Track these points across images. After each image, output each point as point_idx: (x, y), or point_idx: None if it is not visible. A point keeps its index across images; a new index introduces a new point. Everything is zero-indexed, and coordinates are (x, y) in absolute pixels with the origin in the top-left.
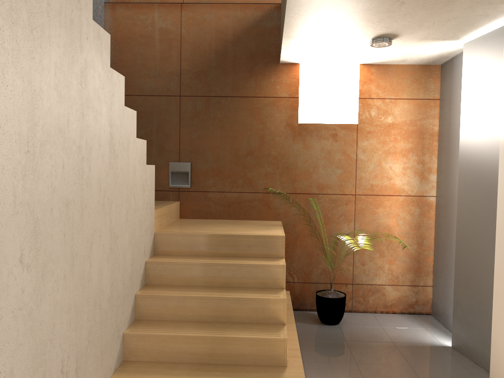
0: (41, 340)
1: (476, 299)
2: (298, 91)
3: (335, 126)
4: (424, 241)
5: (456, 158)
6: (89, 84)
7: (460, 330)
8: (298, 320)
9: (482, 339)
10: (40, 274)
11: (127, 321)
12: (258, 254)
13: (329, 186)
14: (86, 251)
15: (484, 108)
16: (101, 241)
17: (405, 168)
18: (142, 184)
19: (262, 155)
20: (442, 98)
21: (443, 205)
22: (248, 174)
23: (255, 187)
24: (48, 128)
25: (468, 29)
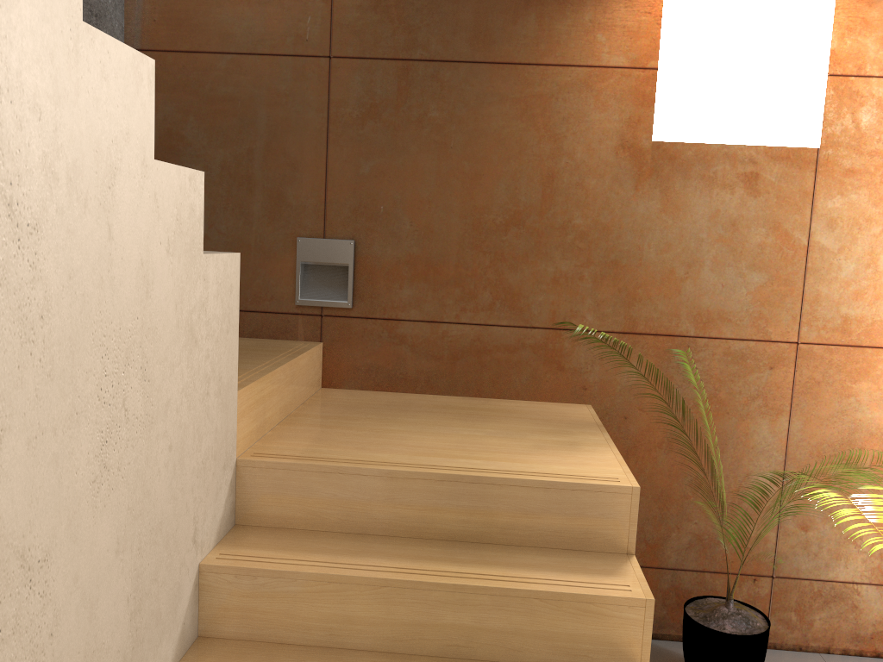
0: None
1: None
2: (657, 52)
3: (755, 152)
4: None
5: None
6: None
7: None
8: None
9: None
10: None
11: None
12: (552, 539)
13: (727, 318)
14: None
15: None
16: None
17: None
18: (187, 321)
19: (547, 226)
20: None
21: None
22: (507, 277)
23: (524, 313)
24: None
25: None
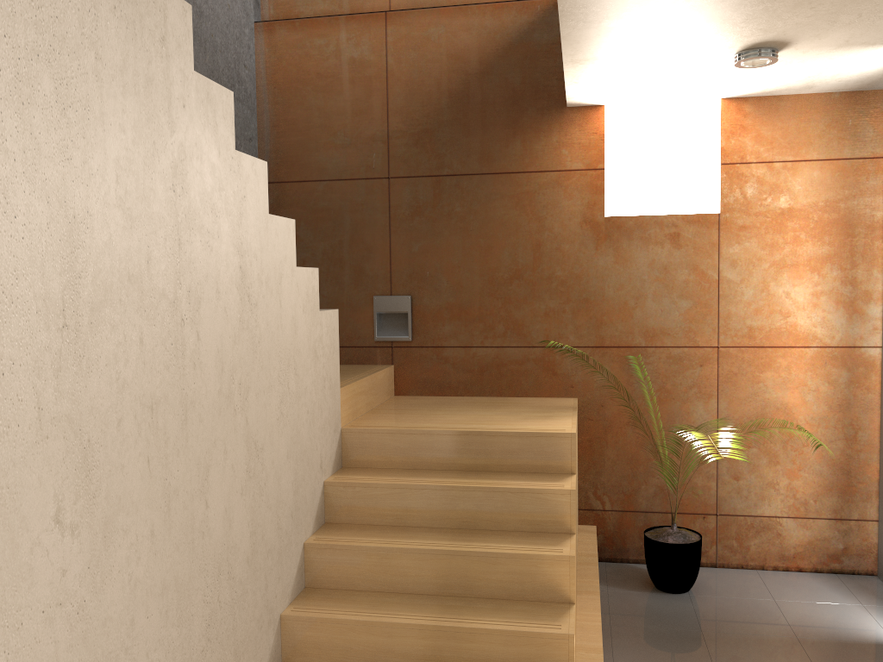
0: (106, 652)
1: None
2: (603, 158)
3: (675, 219)
4: (859, 435)
5: None
6: (192, 187)
7: None
8: (612, 581)
9: None
10: (100, 537)
11: (288, 592)
12: (526, 466)
13: (667, 332)
14: (197, 483)
15: None
16: (227, 461)
17: (816, 293)
18: (313, 346)
19: (538, 278)
20: None
21: None
22: (514, 314)
23: (527, 337)
24: (107, 278)
25: None
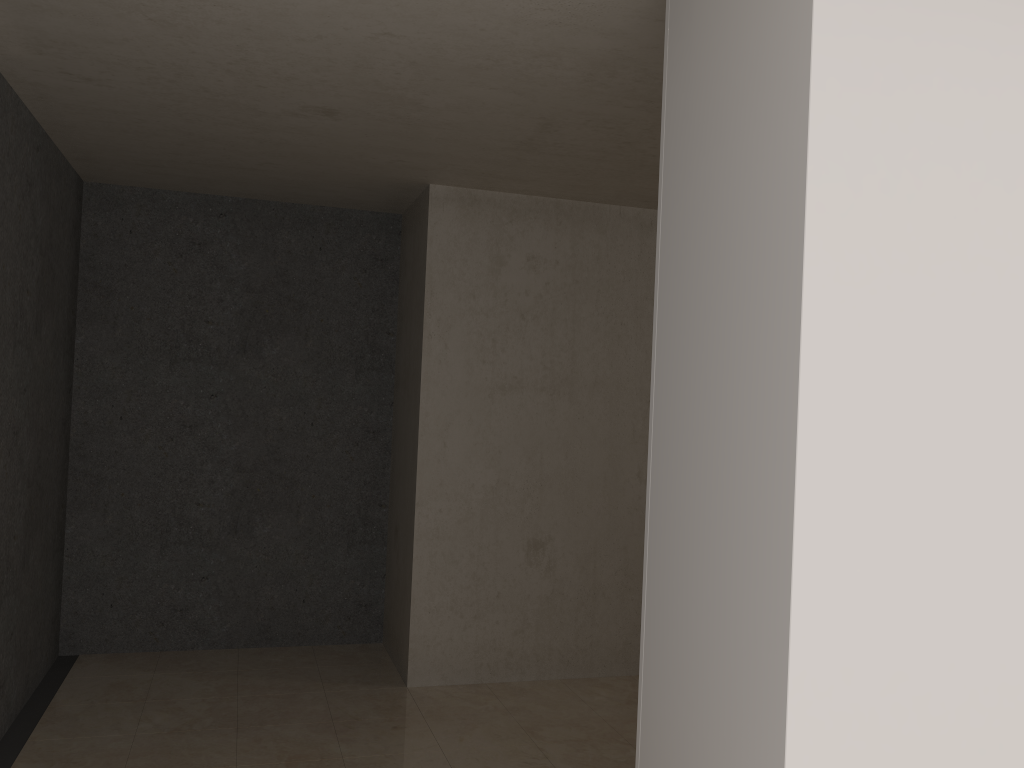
0: None
1: None
2: None
3: None
4: None
5: None
6: None
7: None
8: None
9: None
10: None
11: None
12: None
13: None
14: None
15: None
16: None
17: None
18: None
19: None
20: None
21: None
22: None
23: None
24: None
25: None
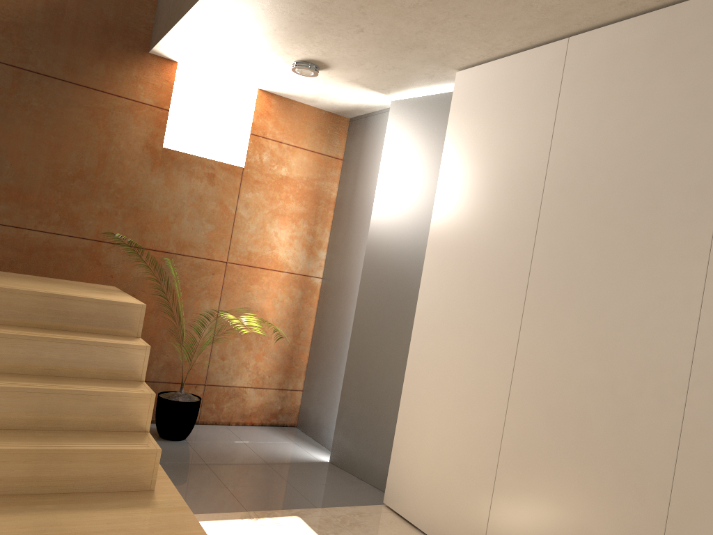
0: None
1: (370, 402)
2: (170, 102)
3: (214, 163)
4: (301, 333)
5: (358, 234)
6: None
7: (344, 440)
8: None
9: (371, 449)
10: None
11: None
12: (99, 329)
13: (193, 246)
14: None
15: (407, 180)
16: None
17: (293, 237)
18: None
19: (99, 182)
20: (347, 159)
21: (331, 290)
22: (71, 207)
23: (80, 230)
24: None
25: (405, 85)
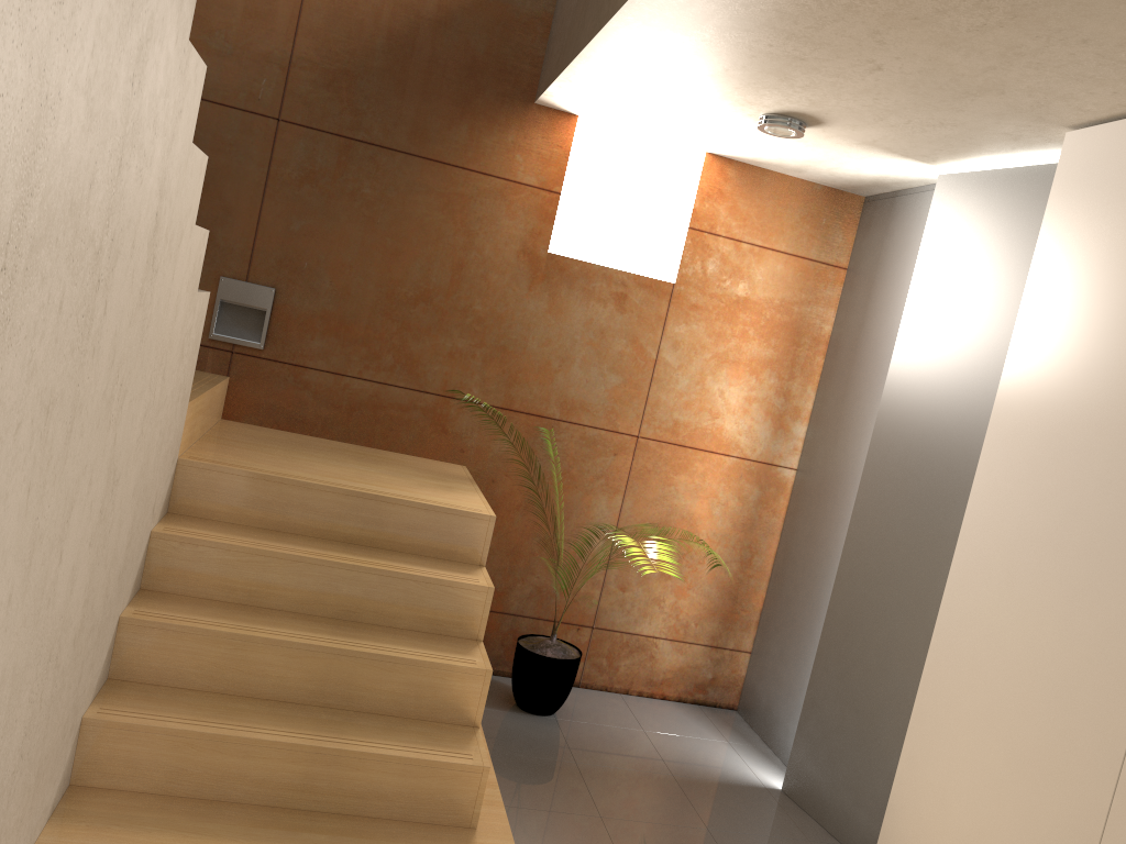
0: None
1: (858, 706)
2: (562, 180)
3: (627, 277)
4: (754, 559)
5: (862, 405)
6: (146, 84)
7: (808, 761)
8: None
9: (854, 789)
10: None
11: (94, 685)
12: (426, 549)
13: (587, 408)
14: (60, 526)
15: (956, 323)
16: (89, 496)
17: (750, 398)
18: (183, 341)
19: (451, 307)
20: (855, 268)
21: (810, 493)
22: (410, 345)
23: (420, 379)
24: (54, 202)
25: (964, 151)
